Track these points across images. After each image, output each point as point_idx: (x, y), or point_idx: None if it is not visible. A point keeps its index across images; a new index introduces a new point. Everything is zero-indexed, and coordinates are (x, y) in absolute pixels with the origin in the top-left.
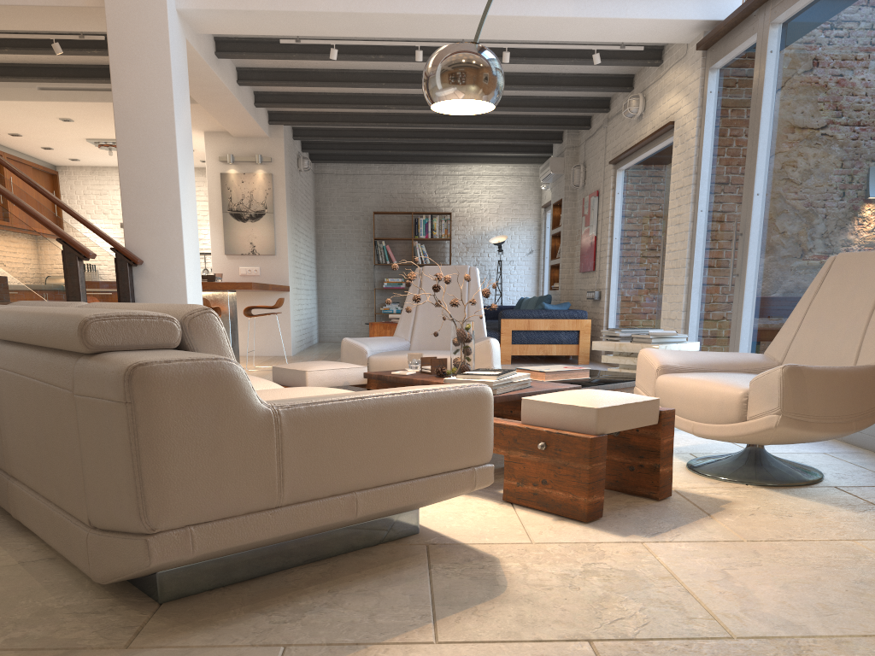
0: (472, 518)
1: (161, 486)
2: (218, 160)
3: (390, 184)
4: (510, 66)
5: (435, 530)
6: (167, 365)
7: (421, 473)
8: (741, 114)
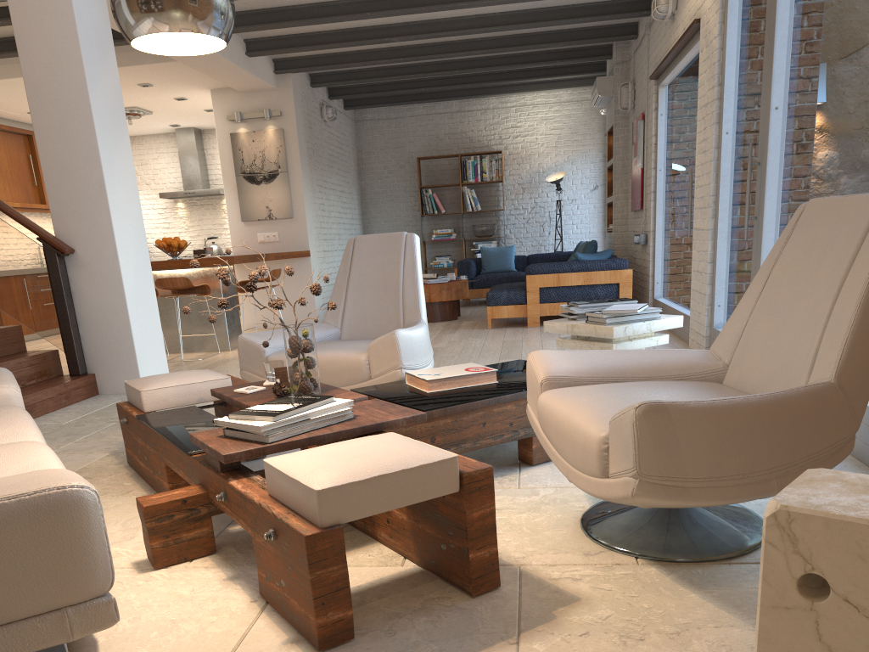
0: (180, 636)
1: None
2: (227, 119)
3: (435, 125)
4: None
5: None
6: None
7: None
8: None
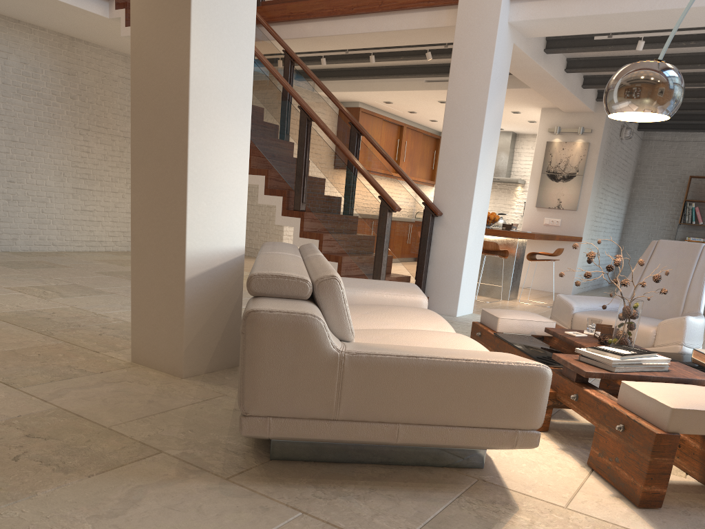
0: (541, 471)
1: (254, 388)
2: (547, 131)
3: None
4: None
5: (498, 470)
6: (269, 313)
7: (462, 423)
8: None
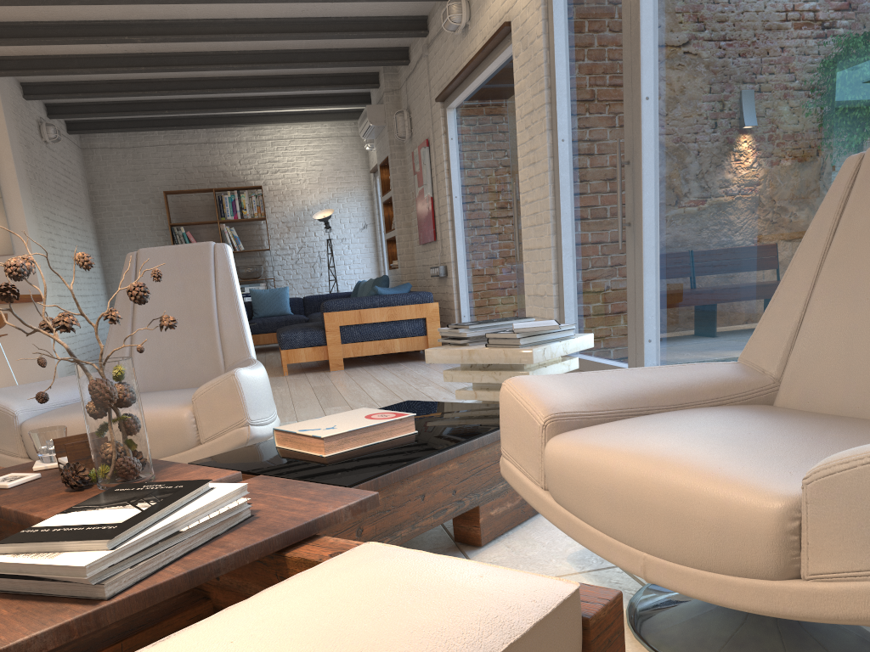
0: None
1: None
2: None
3: (181, 157)
4: None
5: None
6: None
7: None
8: None
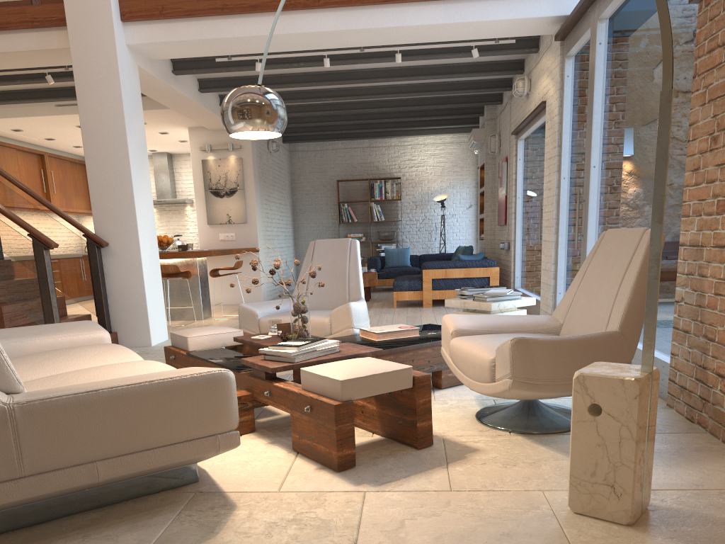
0: (253, 467)
1: None
2: (199, 149)
3: (350, 156)
4: (415, 61)
5: (214, 479)
6: None
7: (162, 443)
8: (586, 96)
